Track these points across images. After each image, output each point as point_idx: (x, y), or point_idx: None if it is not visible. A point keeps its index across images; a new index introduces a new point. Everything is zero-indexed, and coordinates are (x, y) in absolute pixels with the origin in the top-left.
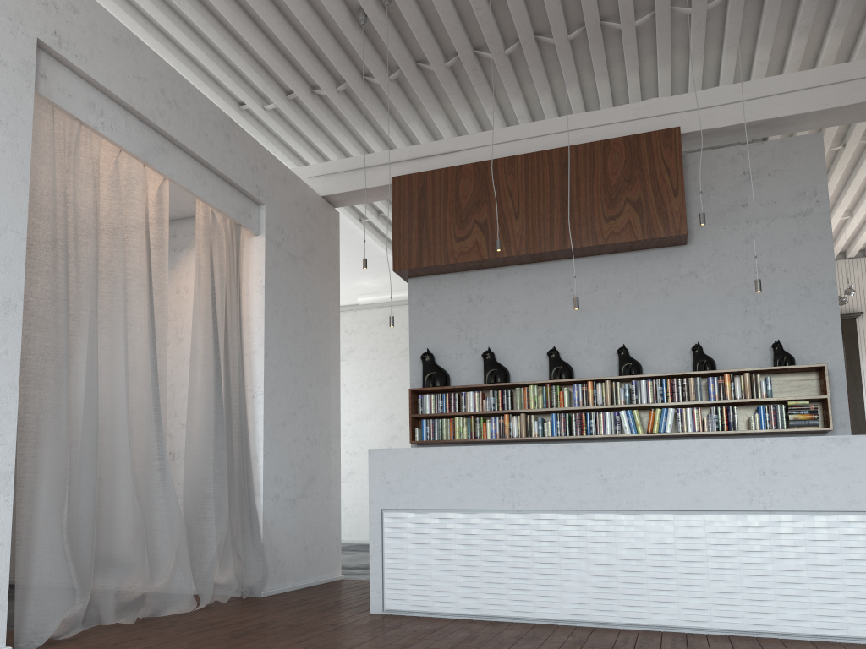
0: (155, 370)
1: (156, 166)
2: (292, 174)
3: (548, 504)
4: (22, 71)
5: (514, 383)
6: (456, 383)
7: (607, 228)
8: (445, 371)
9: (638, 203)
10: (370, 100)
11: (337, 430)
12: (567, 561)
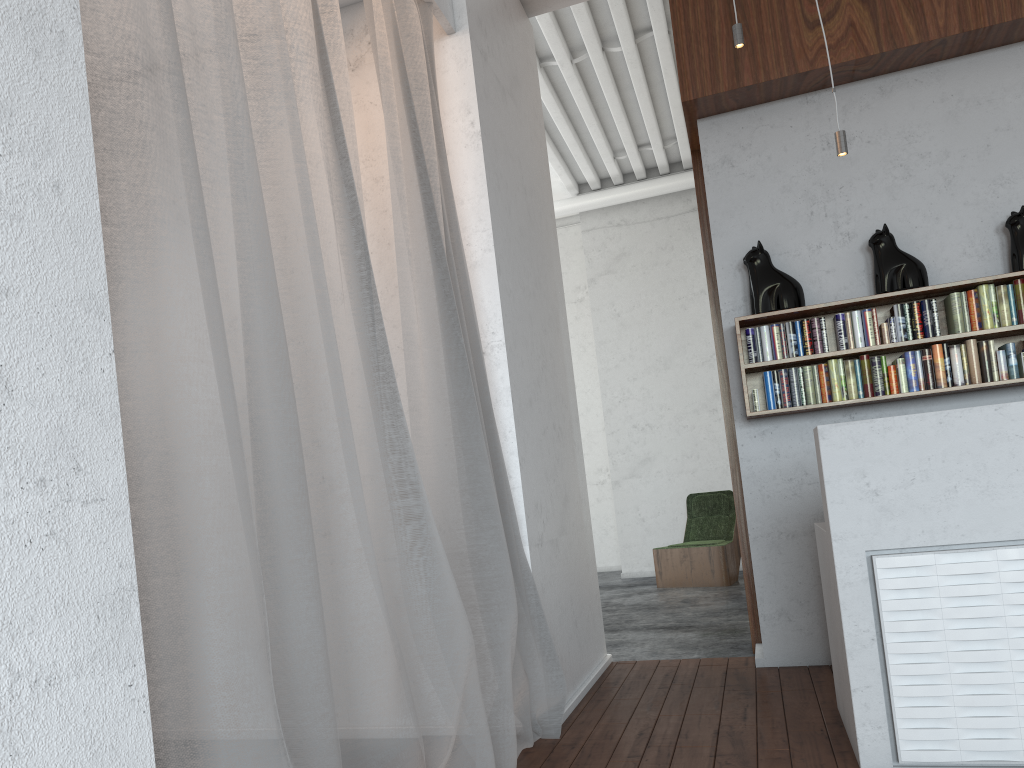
0: (366, 287)
1: None
2: None
3: None
4: None
5: (953, 283)
6: (813, 300)
7: None
8: (795, 280)
9: None
10: None
11: (575, 410)
12: None
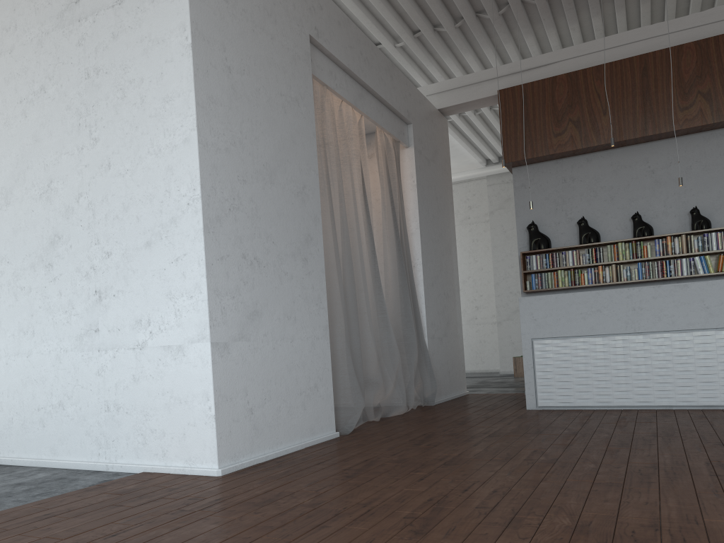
0: (373, 253)
1: (360, 108)
2: (422, 96)
3: (662, 327)
4: (305, 60)
5: (606, 242)
6: (555, 245)
7: (682, 116)
8: (547, 237)
9: (708, 94)
10: (479, 31)
11: (457, 286)
12: (679, 365)
